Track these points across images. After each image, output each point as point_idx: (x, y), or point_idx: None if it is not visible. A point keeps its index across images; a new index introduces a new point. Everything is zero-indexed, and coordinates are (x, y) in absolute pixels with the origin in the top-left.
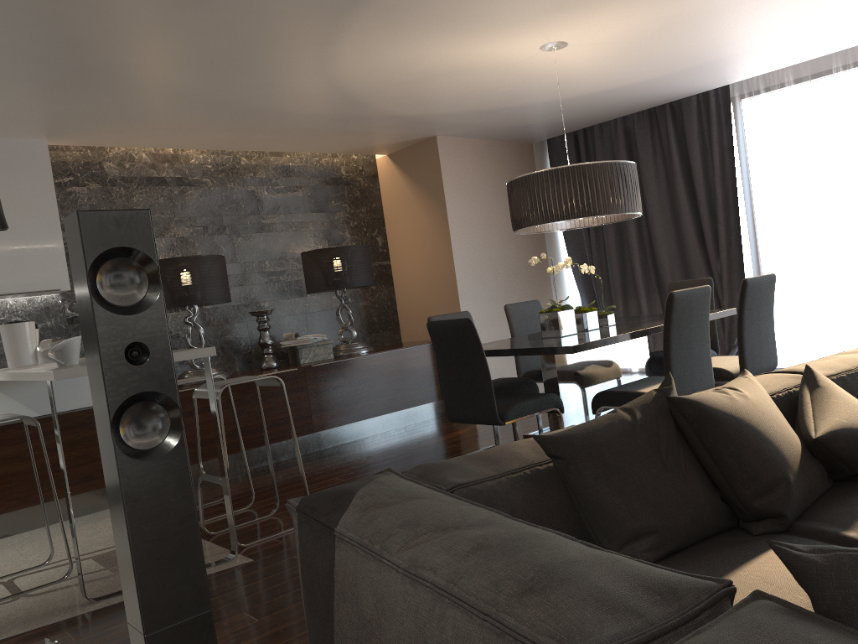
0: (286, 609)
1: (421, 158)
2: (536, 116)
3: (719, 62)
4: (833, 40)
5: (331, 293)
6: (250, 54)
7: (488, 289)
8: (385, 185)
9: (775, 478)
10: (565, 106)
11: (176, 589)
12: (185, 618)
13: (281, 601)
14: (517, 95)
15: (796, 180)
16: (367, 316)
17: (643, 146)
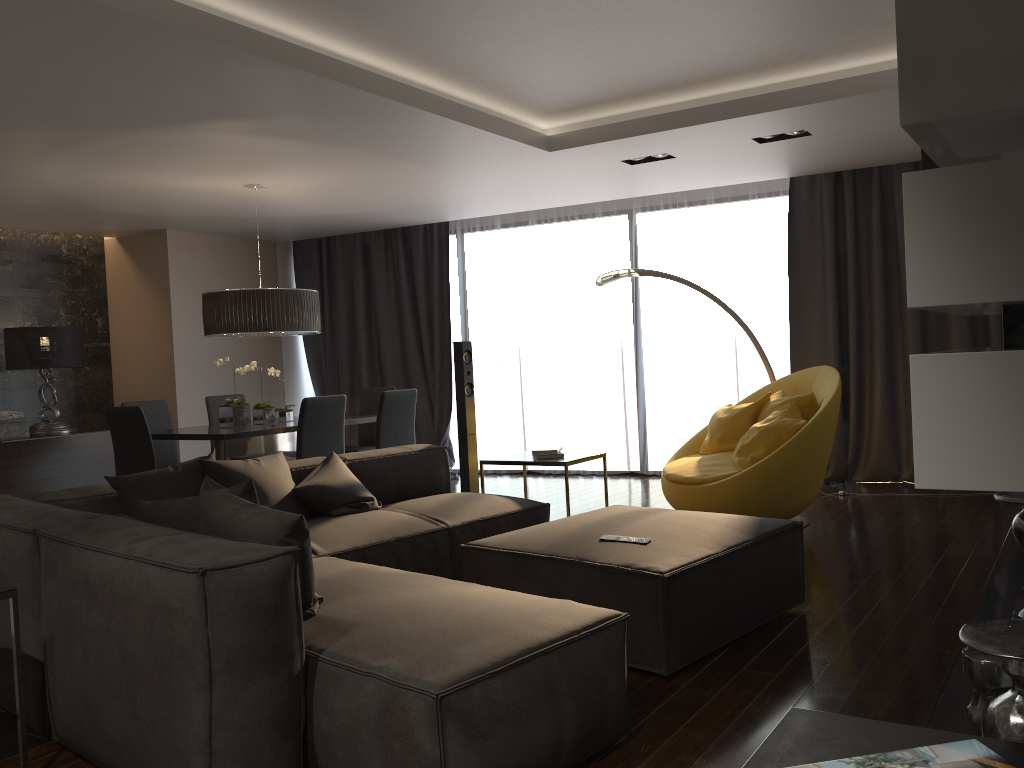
0: None
1: (150, 247)
2: (268, 225)
3: (420, 208)
4: (510, 205)
5: (36, 371)
6: None
7: (211, 380)
8: (112, 267)
9: None
10: (293, 221)
11: None
12: None
13: None
14: (239, 210)
15: (498, 309)
16: (77, 397)
17: (377, 261)
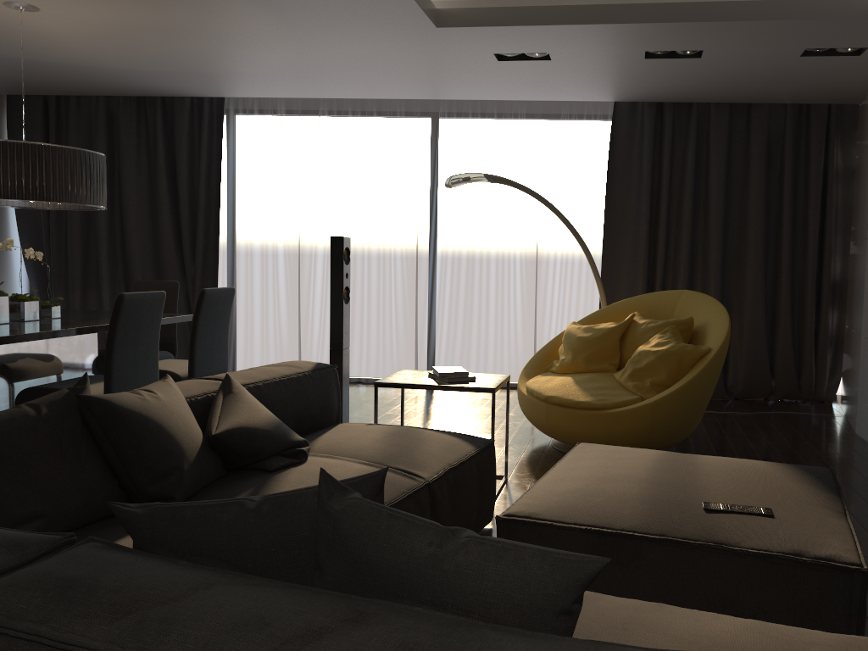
0: None
1: None
2: None
3: (213, 75)
4: (319, 88)
5: None
6: None
7: None
8: None
9: (171, 467)
10: (33, 68)
11: None
12: None
13: None
14: None
15: (277, 202)
16: None
17: (126, 132)
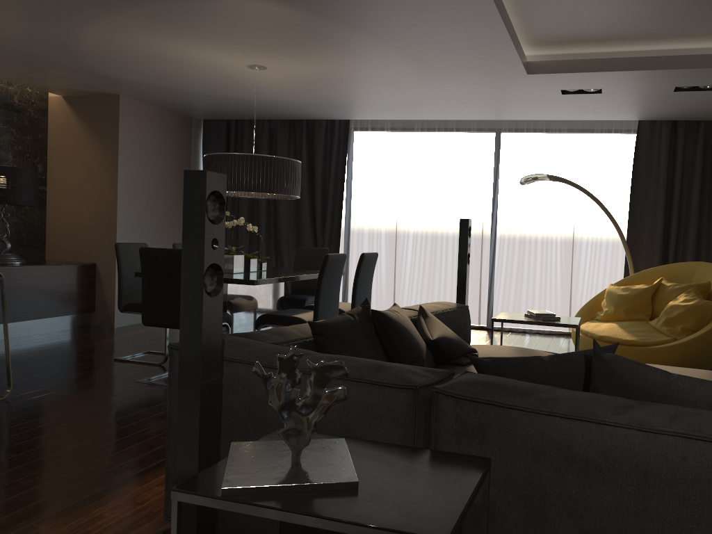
0: (38, 448)
1: (99, 108)
2: (210, 103)
3: (353, 106)
4: (422, 113)
5: None
6: (17, 1)
7: (141, 228)
8: (55, 121)
9: (417, 356)
10: (236, 103)
11: (212, 363)
12: (212, 378)
13: (28, 444)
14: (207, 86)
15: (382, 193)
16: (17, 232)
17: (281, 144)
